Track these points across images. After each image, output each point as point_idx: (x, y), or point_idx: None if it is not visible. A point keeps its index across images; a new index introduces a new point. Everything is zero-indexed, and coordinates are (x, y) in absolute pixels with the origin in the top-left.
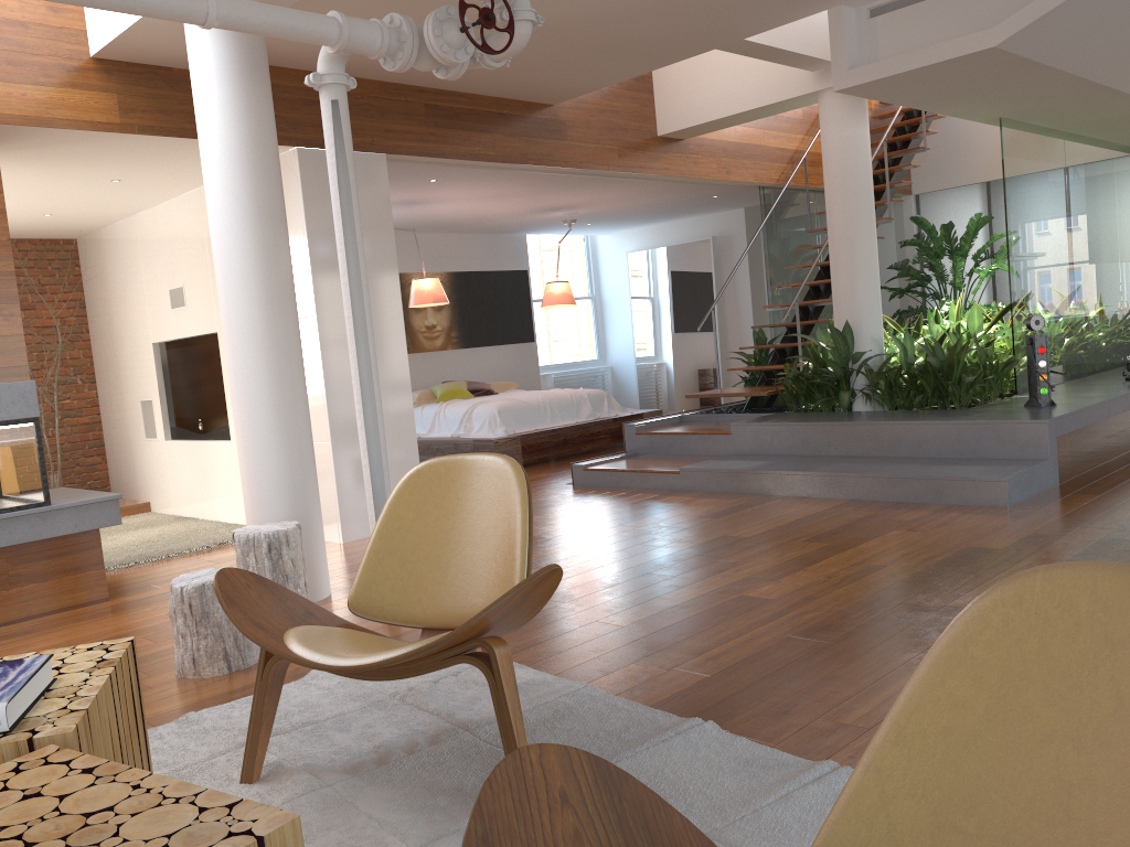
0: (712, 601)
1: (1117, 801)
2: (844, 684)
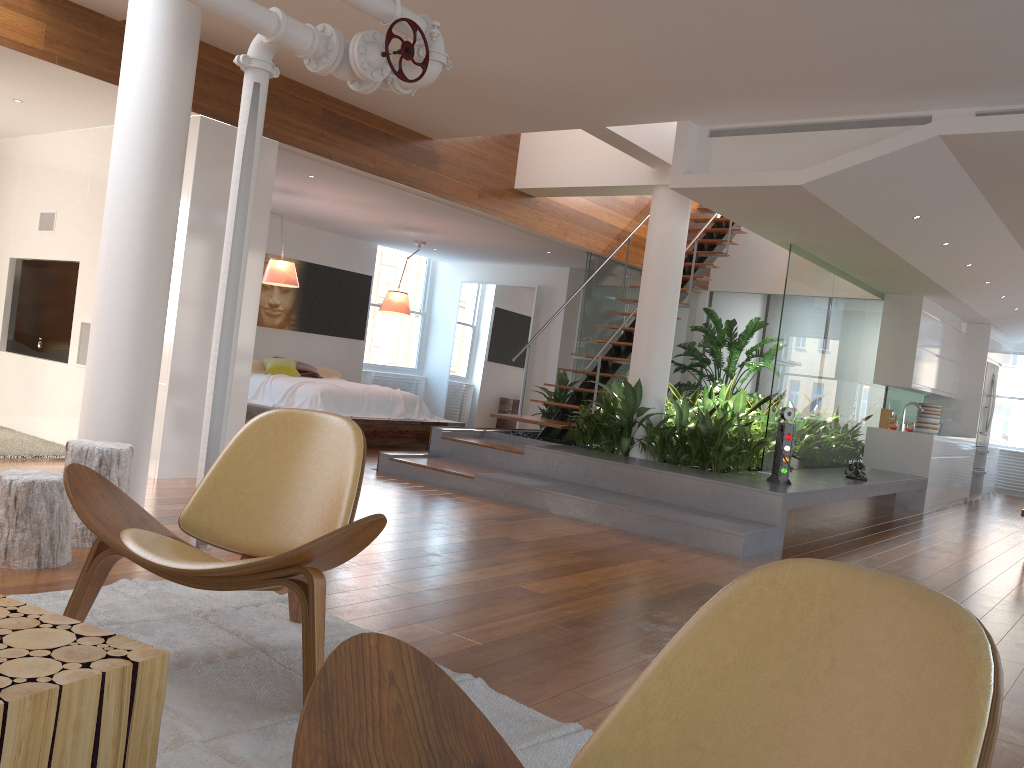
0: (490, 586)
1: (820, 733)
2: (593, 668)
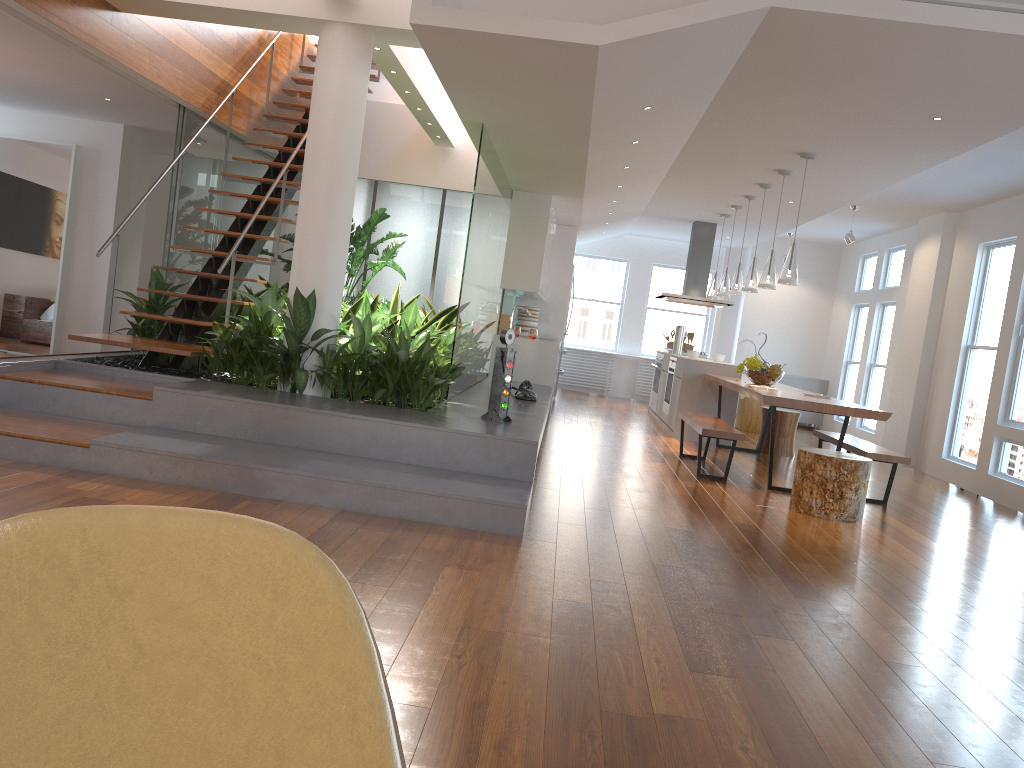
0: None
1: None
2: None
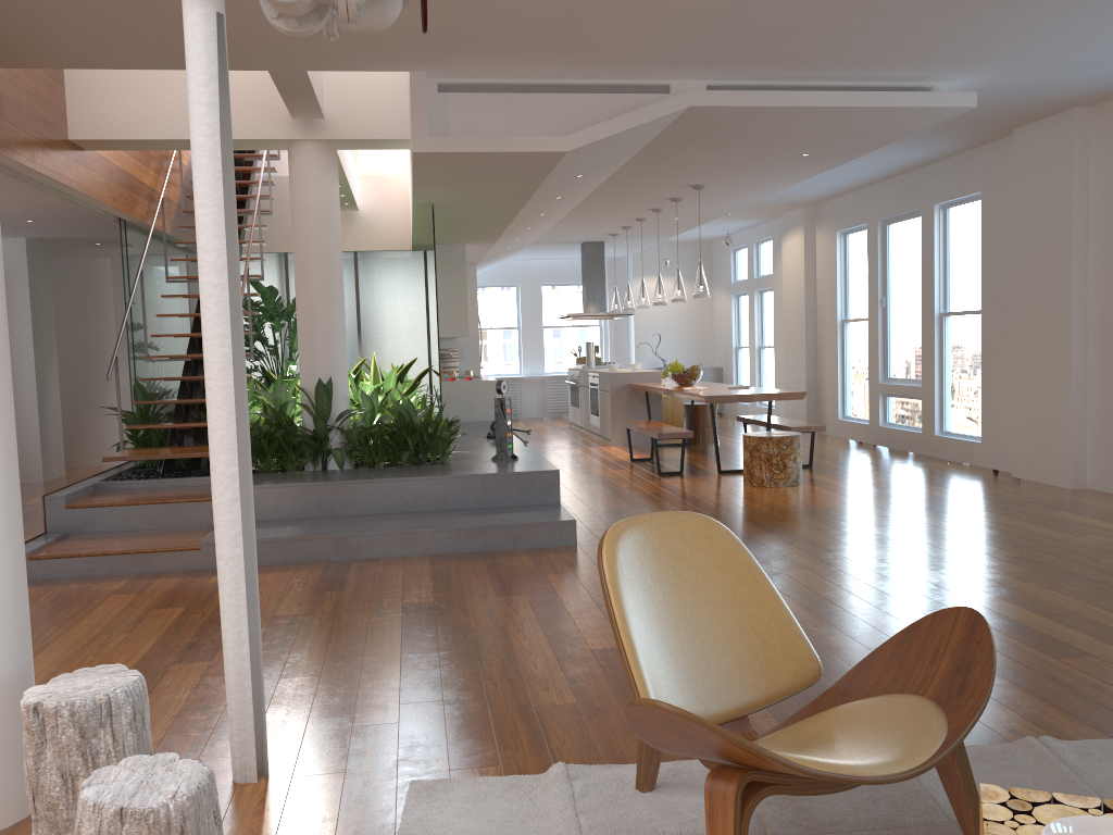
0: (583, 661)
1: None
2: None
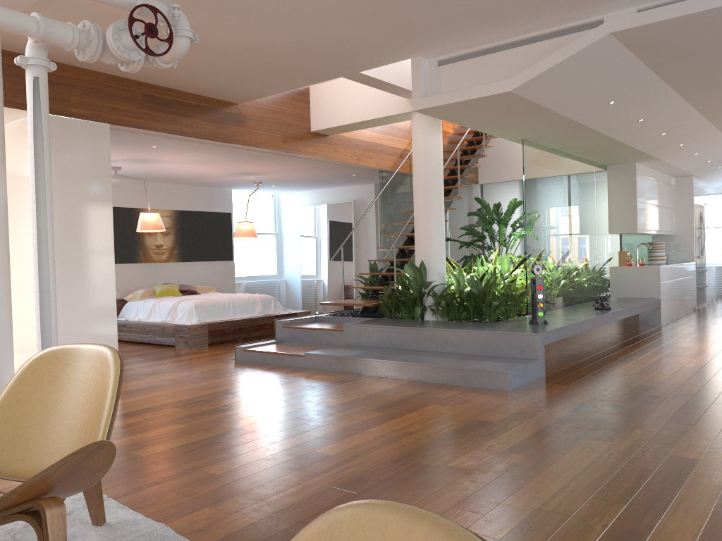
0: (289, 455)
1: None
2: None
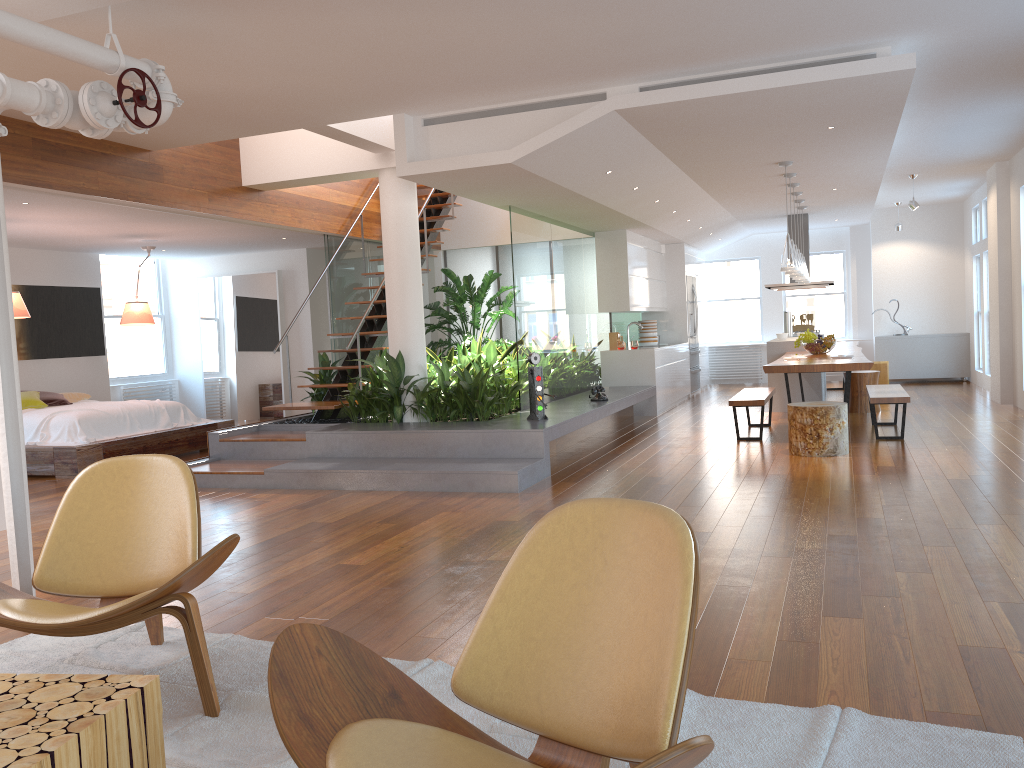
0: (316, 570)
1: (605, 608)
2: (426, 614)
